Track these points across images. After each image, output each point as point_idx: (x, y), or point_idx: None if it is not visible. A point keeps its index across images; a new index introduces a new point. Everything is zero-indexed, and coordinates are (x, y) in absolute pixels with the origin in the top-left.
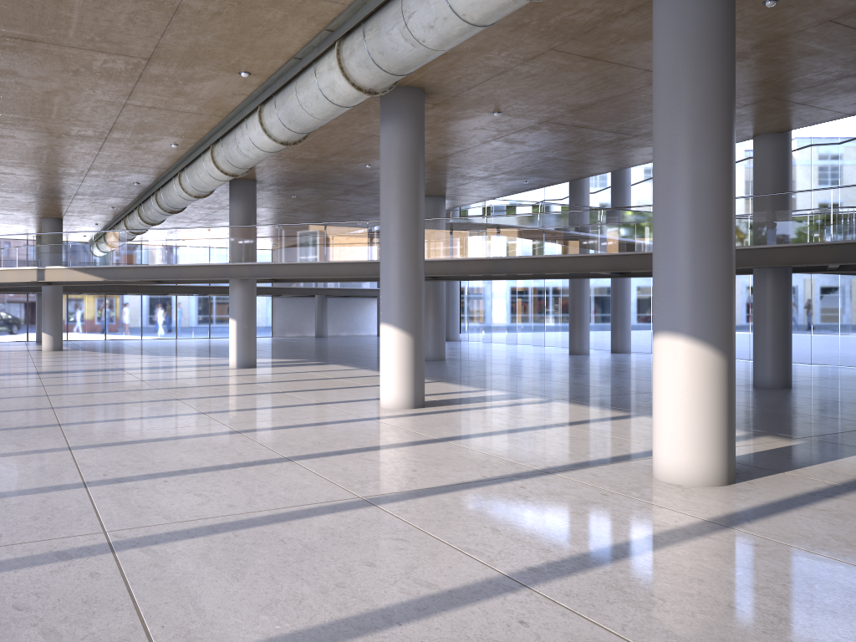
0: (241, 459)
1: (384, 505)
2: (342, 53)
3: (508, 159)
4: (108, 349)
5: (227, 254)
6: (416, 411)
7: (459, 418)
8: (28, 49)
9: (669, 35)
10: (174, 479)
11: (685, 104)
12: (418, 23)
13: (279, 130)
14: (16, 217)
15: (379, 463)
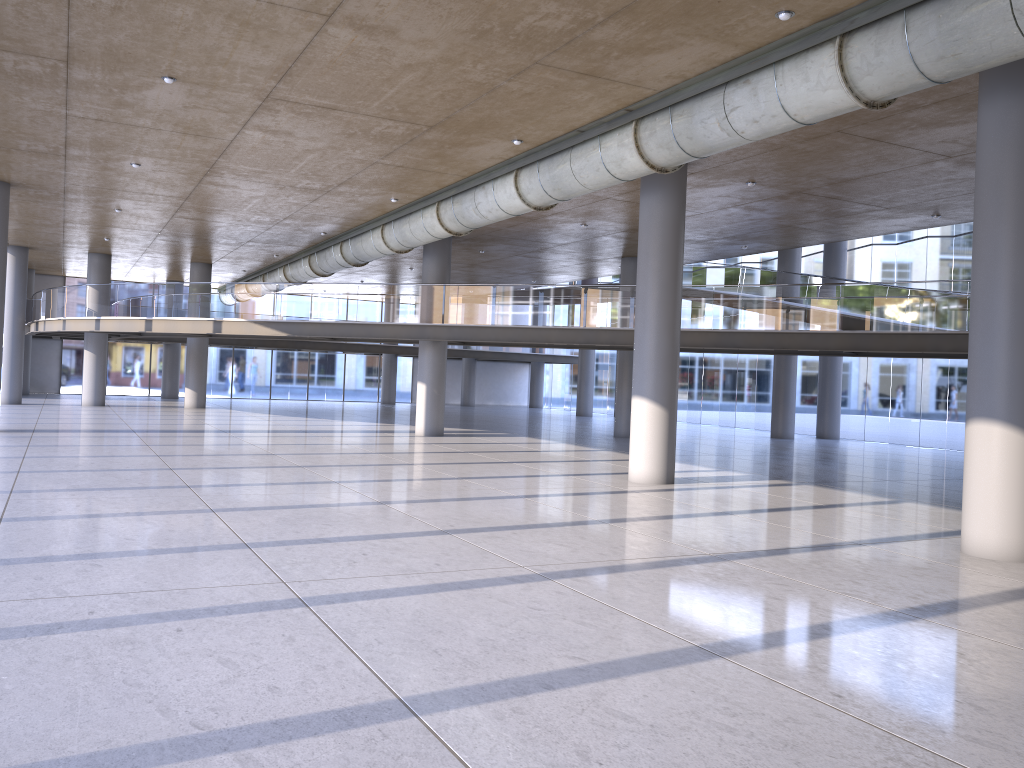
0: (556, 519)
1: (736, 560)
2: (639, 133)
3: (738, 224)
4: (251, 408)
5: (425, 314)
6: (671, 487)
7: (722, 495)
8: (321, 115)
9: (997, 145)
10: (519, 532)
11: (1012, 210)
12: (741, 117)
13: (537, 196)
14: (163, 261)
15: (691, 529)
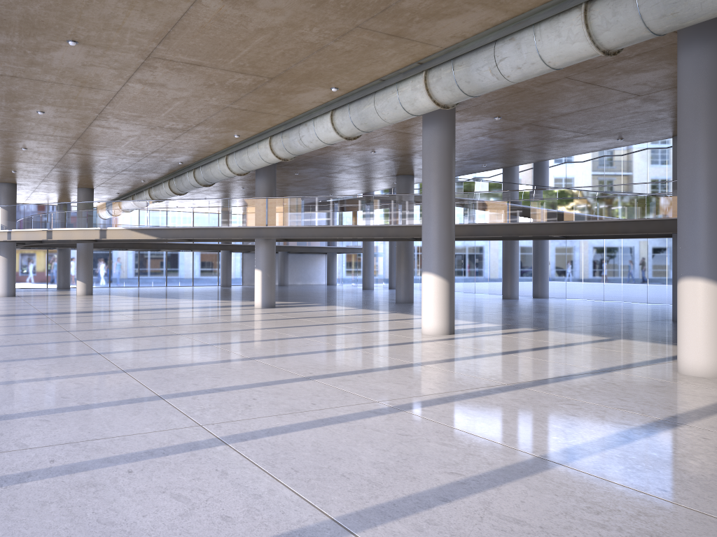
0: (385, 364)
1: (529, 388)
2: (428, 79)
3: (483, 149)
4: (127, 294)
5: (259, 219)
6: (454, 336)
7: (492, 340)
8: (189, 70)
9: (694, 81)
10: (363, 375)
11: (707, 127)
12: (508, 65)
13: (348, 129)
14: (56, 187)
15: (484, 366)
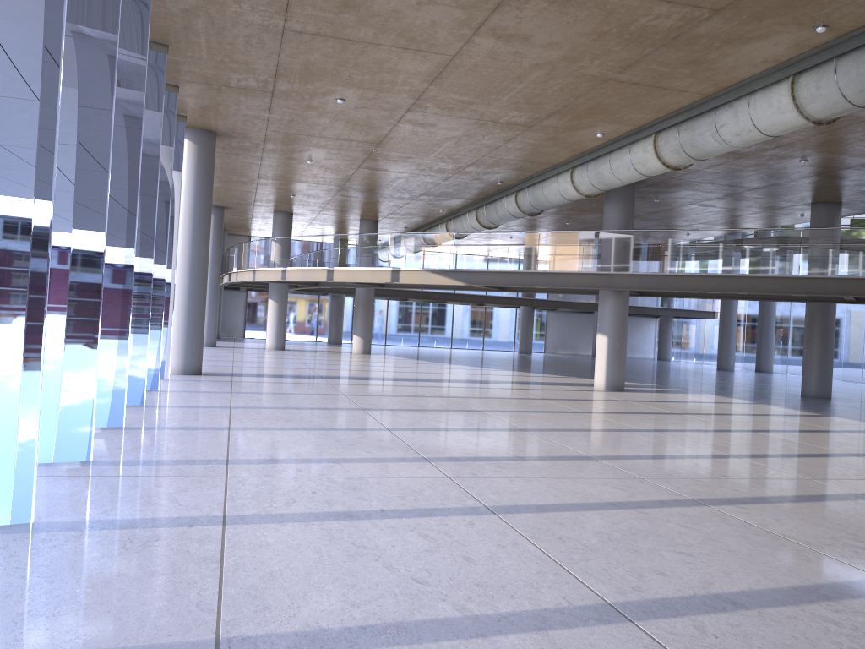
0: None
1: None
2: None
3: None
4: (410, 355)
5: (612, 262)
6: None
7: None
8: (581, 2)
9: None
10: None
11: None
12: None
13: (826, 105)
14: (336, 219)
15: None
